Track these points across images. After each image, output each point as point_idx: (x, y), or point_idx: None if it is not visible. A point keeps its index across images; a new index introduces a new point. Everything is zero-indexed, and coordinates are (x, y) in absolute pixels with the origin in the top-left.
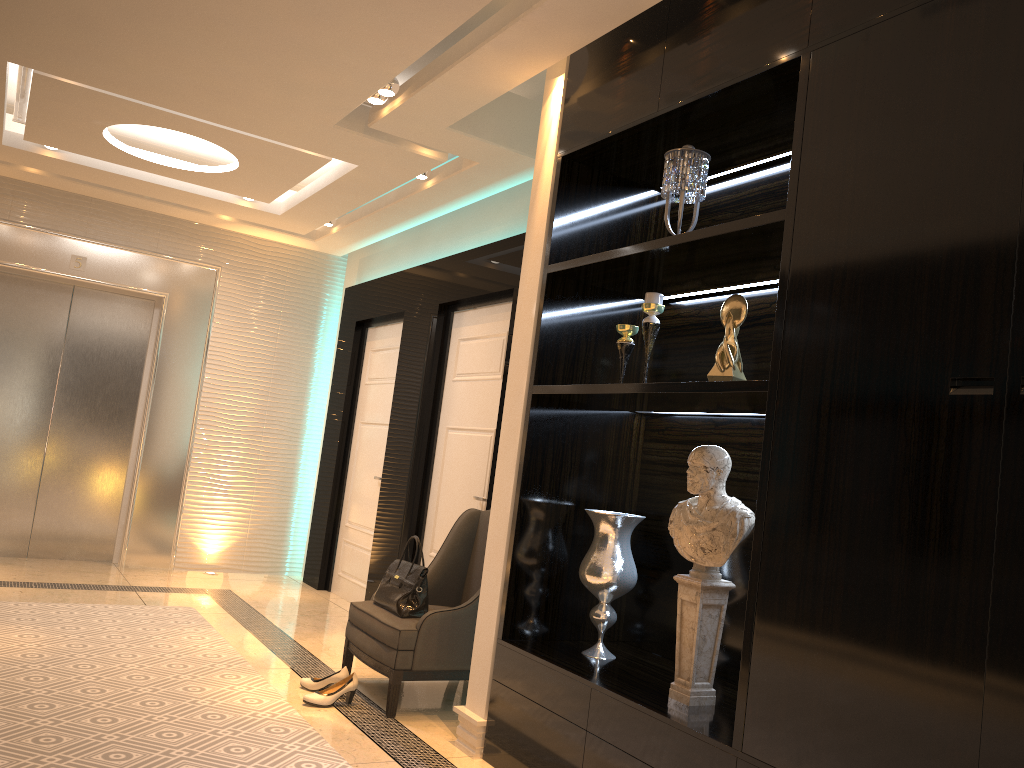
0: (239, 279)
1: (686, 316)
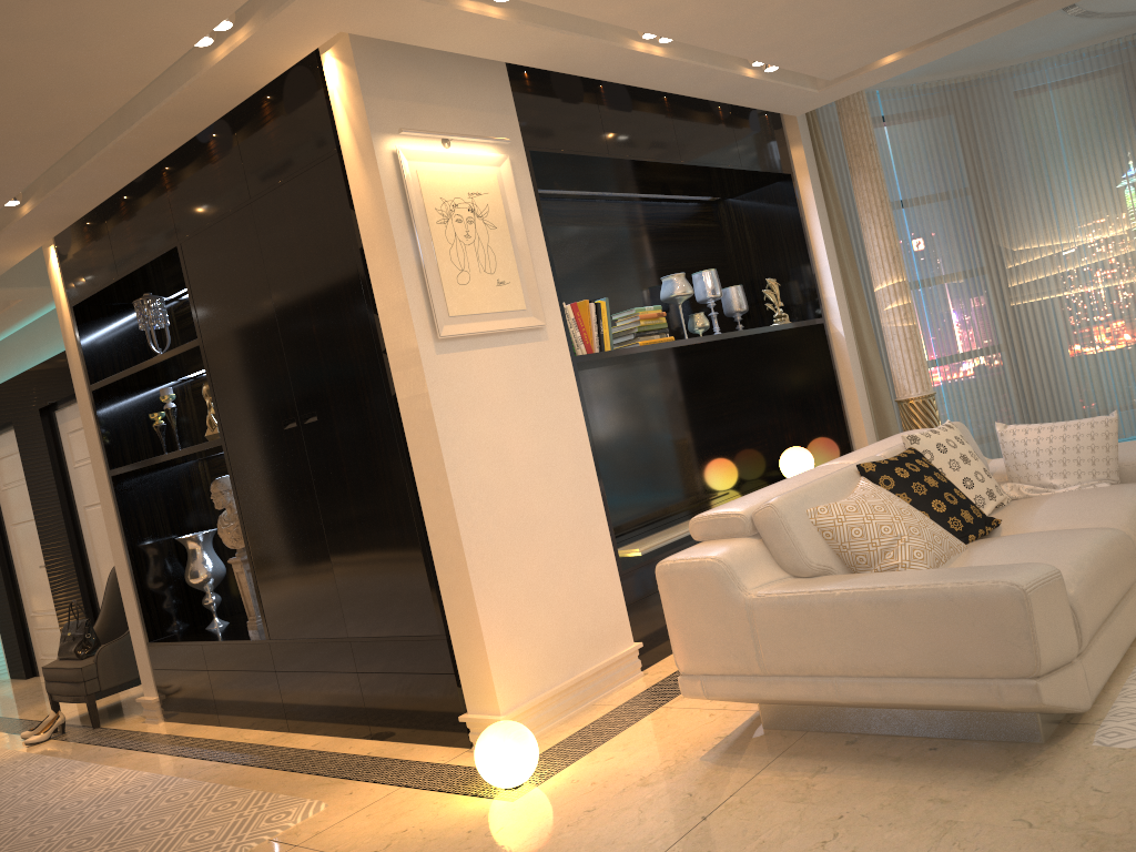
0: None
1: None
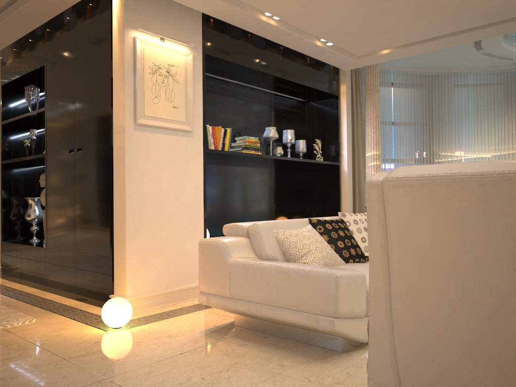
0: None
1: None
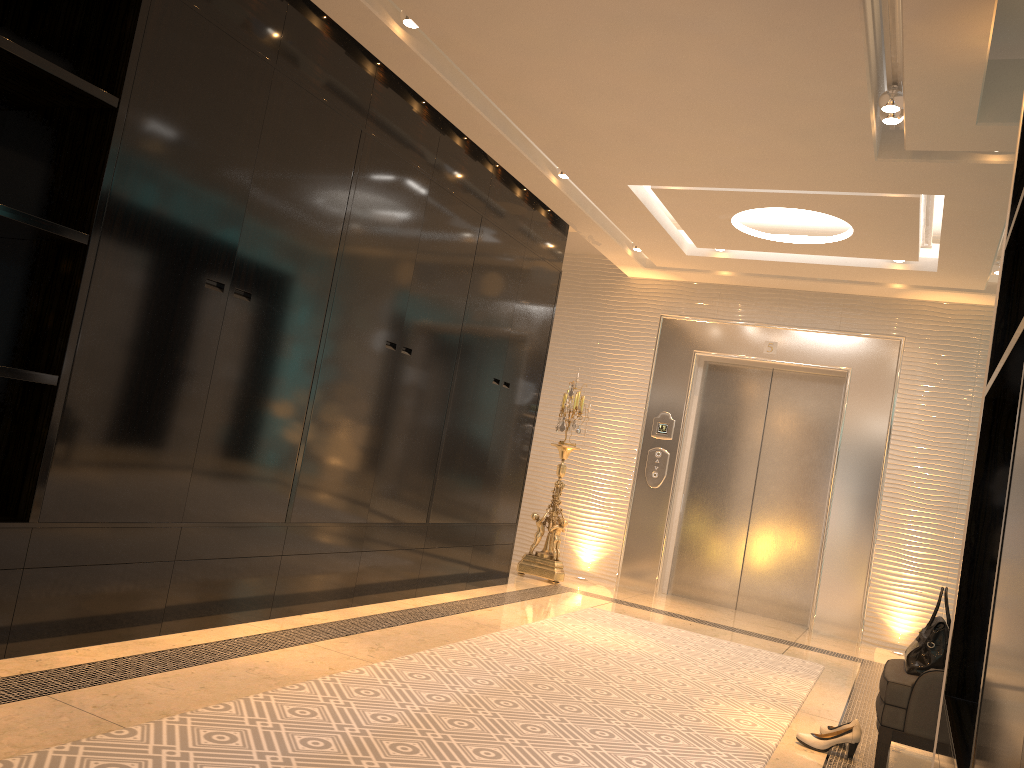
0: (924, 347)
1: None
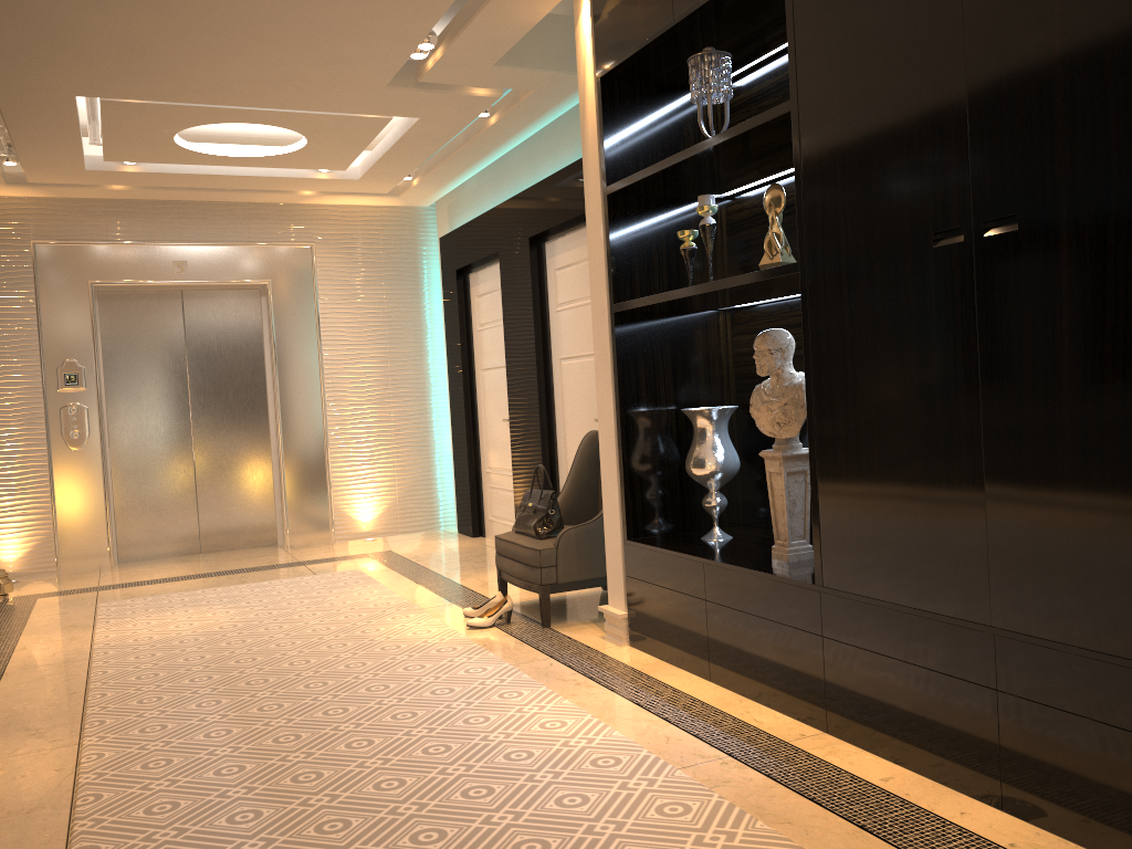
0: (334, 251)
1: (750, 208)
